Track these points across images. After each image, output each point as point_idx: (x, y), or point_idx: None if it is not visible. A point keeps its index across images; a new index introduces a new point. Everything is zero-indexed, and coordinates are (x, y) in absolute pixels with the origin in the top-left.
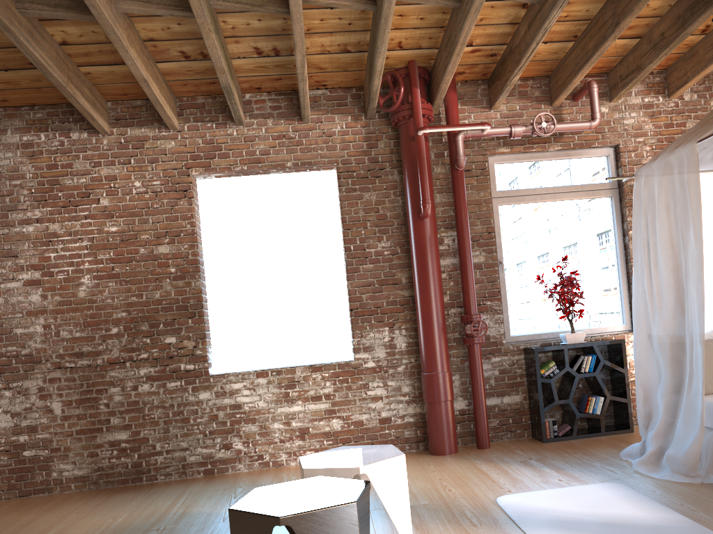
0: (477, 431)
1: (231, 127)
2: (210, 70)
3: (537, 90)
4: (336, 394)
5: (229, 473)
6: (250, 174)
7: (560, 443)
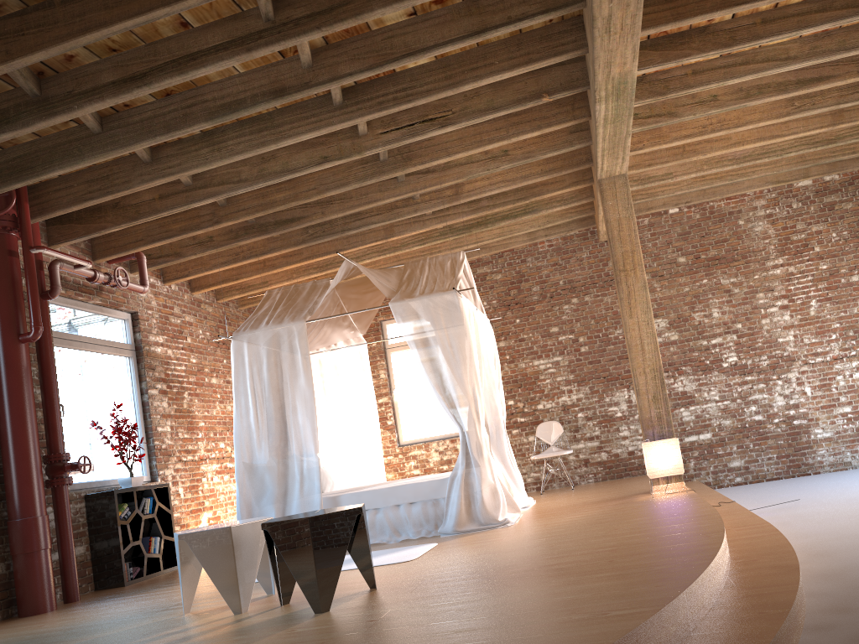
0: (69, 582)
1: None
2: None
3: (83, 243)
4: None
5: None
6: None
7: (143, 582)
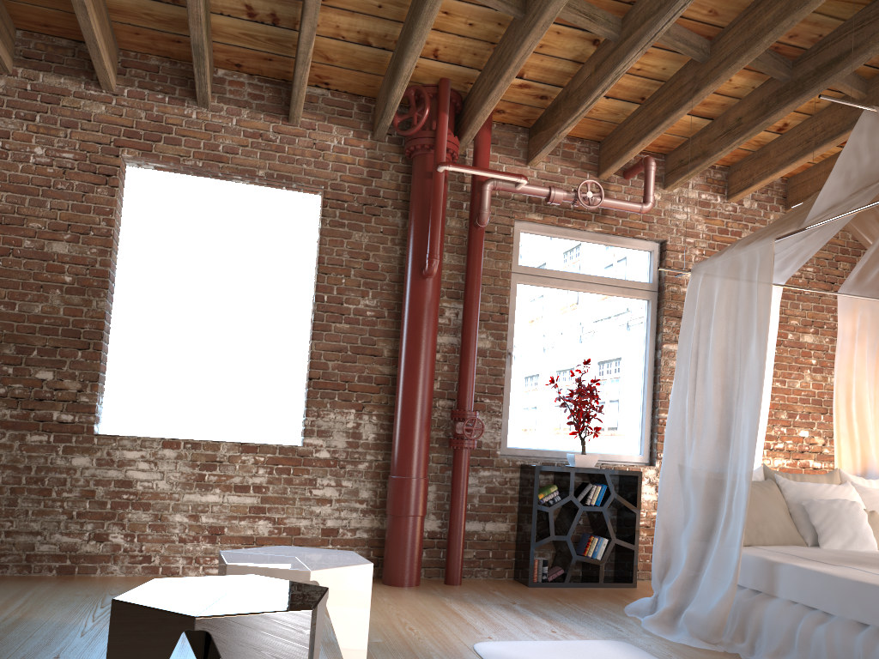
0: (448, 561)
1: (190, 107)
2: (178, 22)
3: (584, 155)
4: (270, 487)
5: (96, 575)
6: (204, 176)
7: (549, 590)
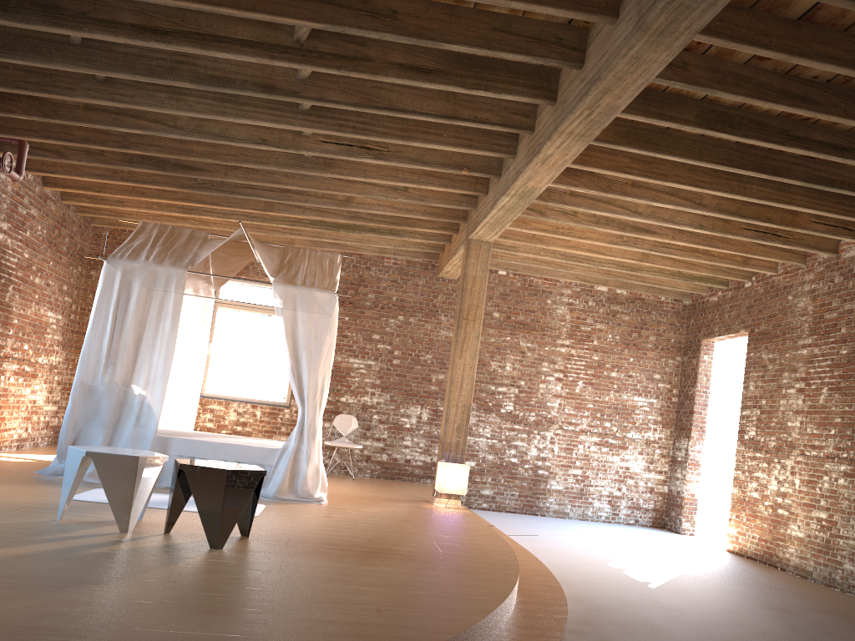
0: None
1: None
2: None
3: None
4: None
5: None
6: None
7: None
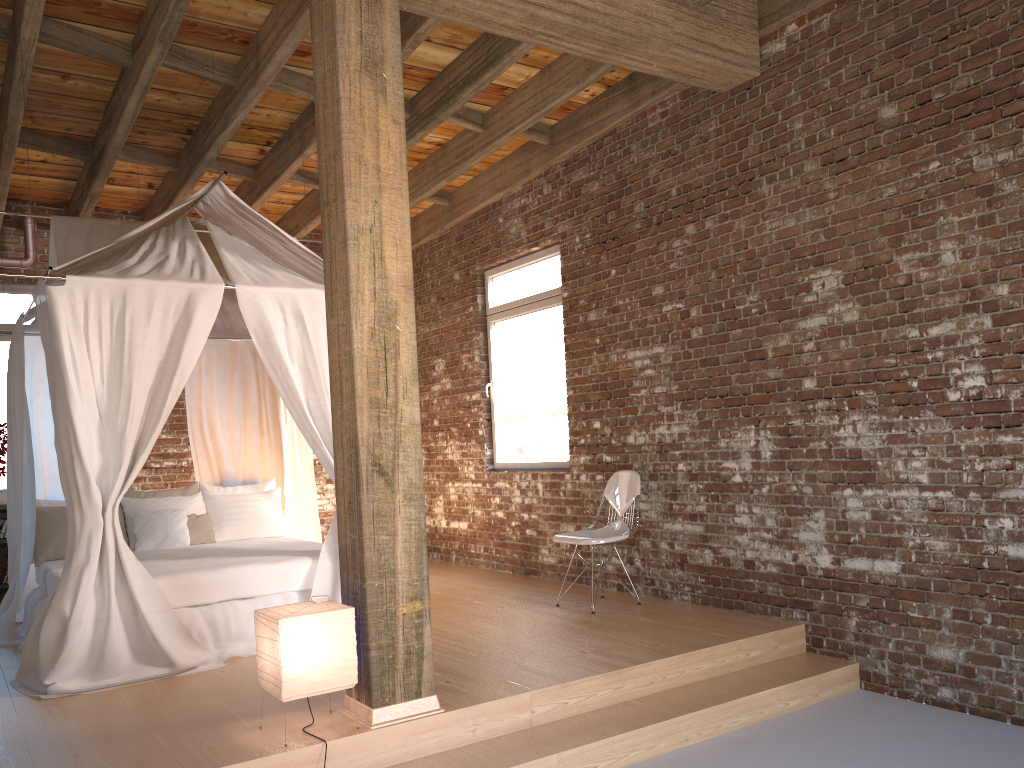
0: None
1: None
2: None
3: None
4: None
5: None
6: None
7: None
